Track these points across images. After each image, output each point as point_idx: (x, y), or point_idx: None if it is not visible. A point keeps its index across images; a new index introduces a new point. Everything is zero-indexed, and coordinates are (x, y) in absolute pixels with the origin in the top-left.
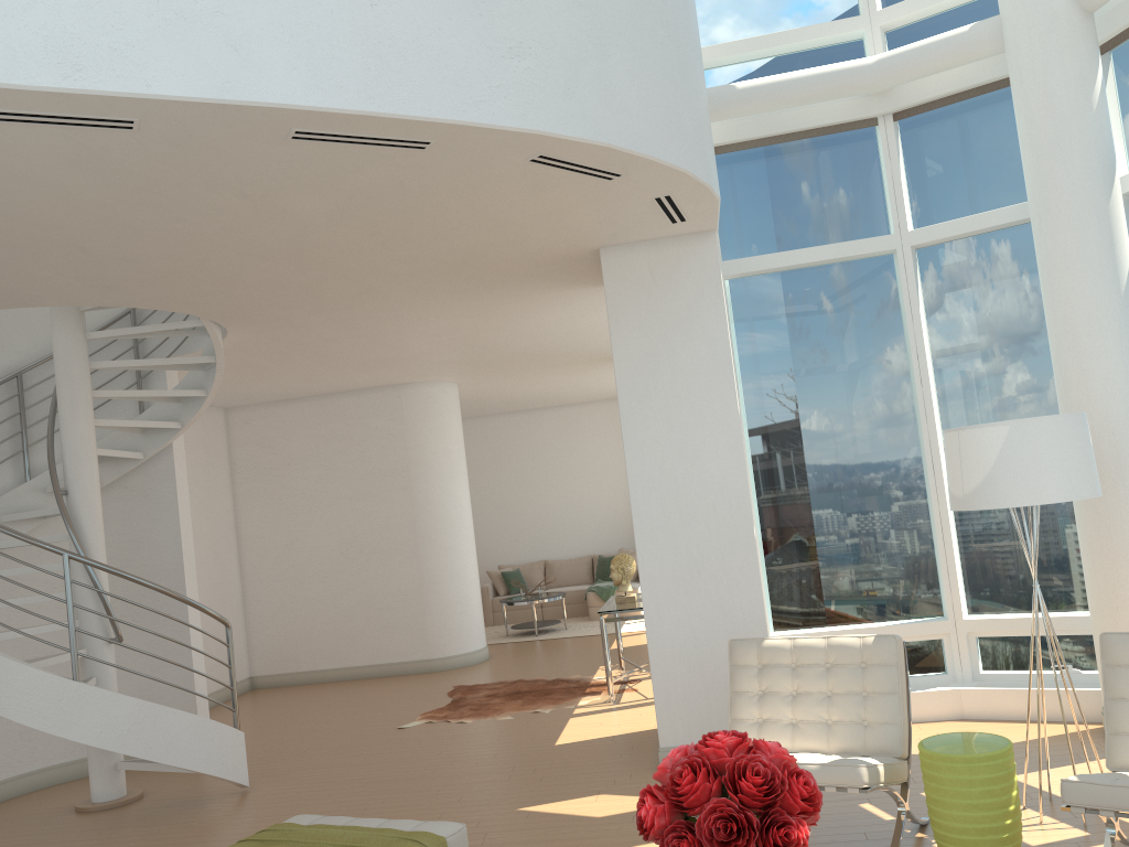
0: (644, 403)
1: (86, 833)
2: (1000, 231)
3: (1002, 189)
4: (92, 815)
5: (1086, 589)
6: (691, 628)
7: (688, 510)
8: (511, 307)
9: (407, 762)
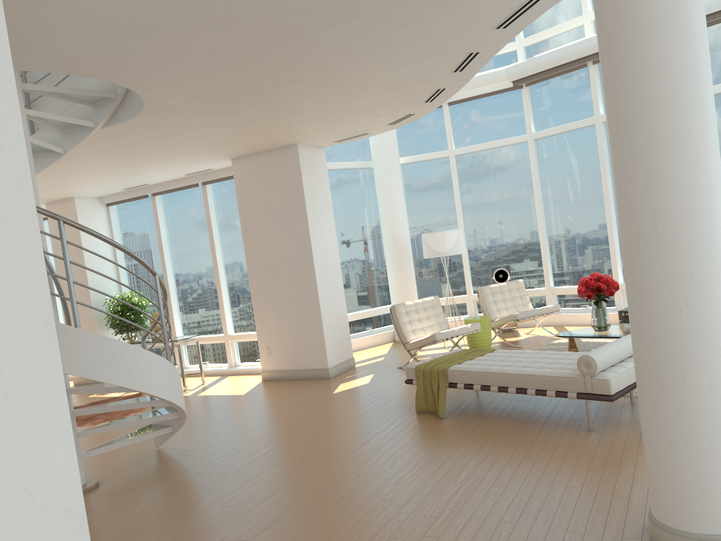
0: (314, 216)
1: (154, 480)
2: (345, 170)
3: (345, 154)
4: (102, 488)
5: (396, 295)
6: (332, 315)
7: (327, 264)
8: (178, 158)
9: (198, 418)
